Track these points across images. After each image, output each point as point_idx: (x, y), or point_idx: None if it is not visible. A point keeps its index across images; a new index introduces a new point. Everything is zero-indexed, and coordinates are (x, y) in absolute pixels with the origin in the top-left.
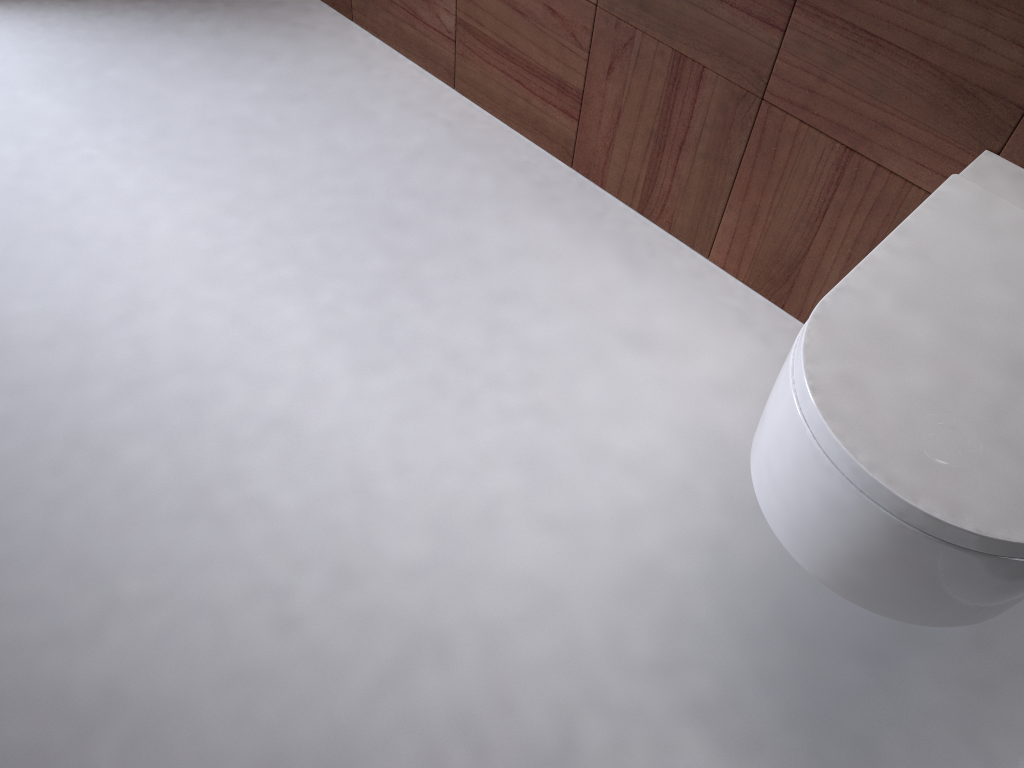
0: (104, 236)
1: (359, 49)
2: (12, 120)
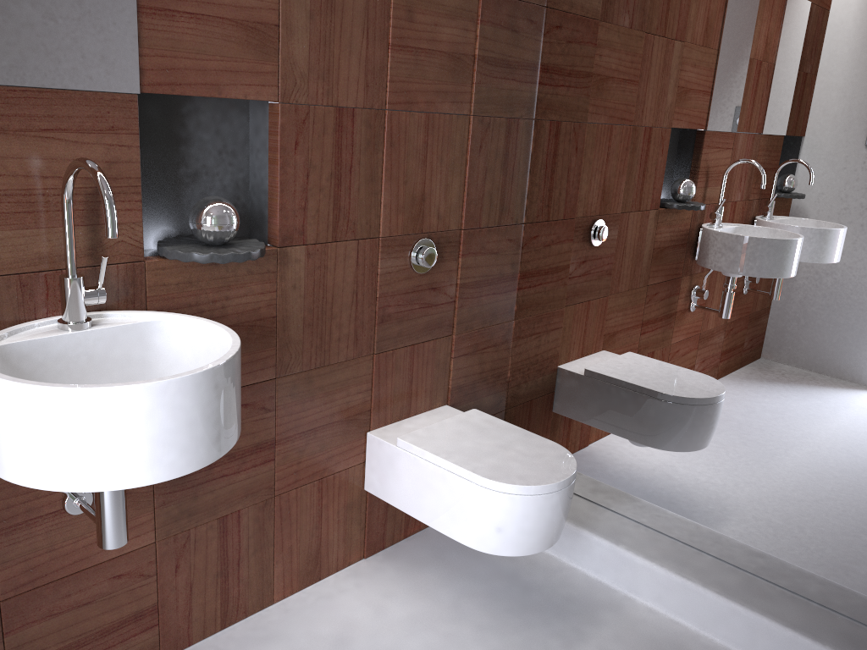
0: None
1: None
2: None
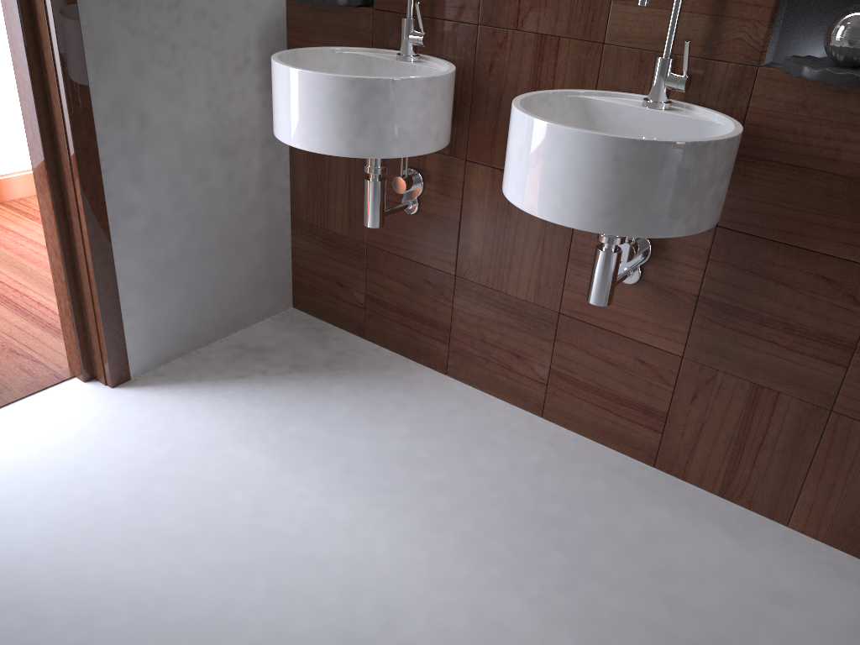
0: (341, 558)
1: (460, 394)
2: (231, 471)
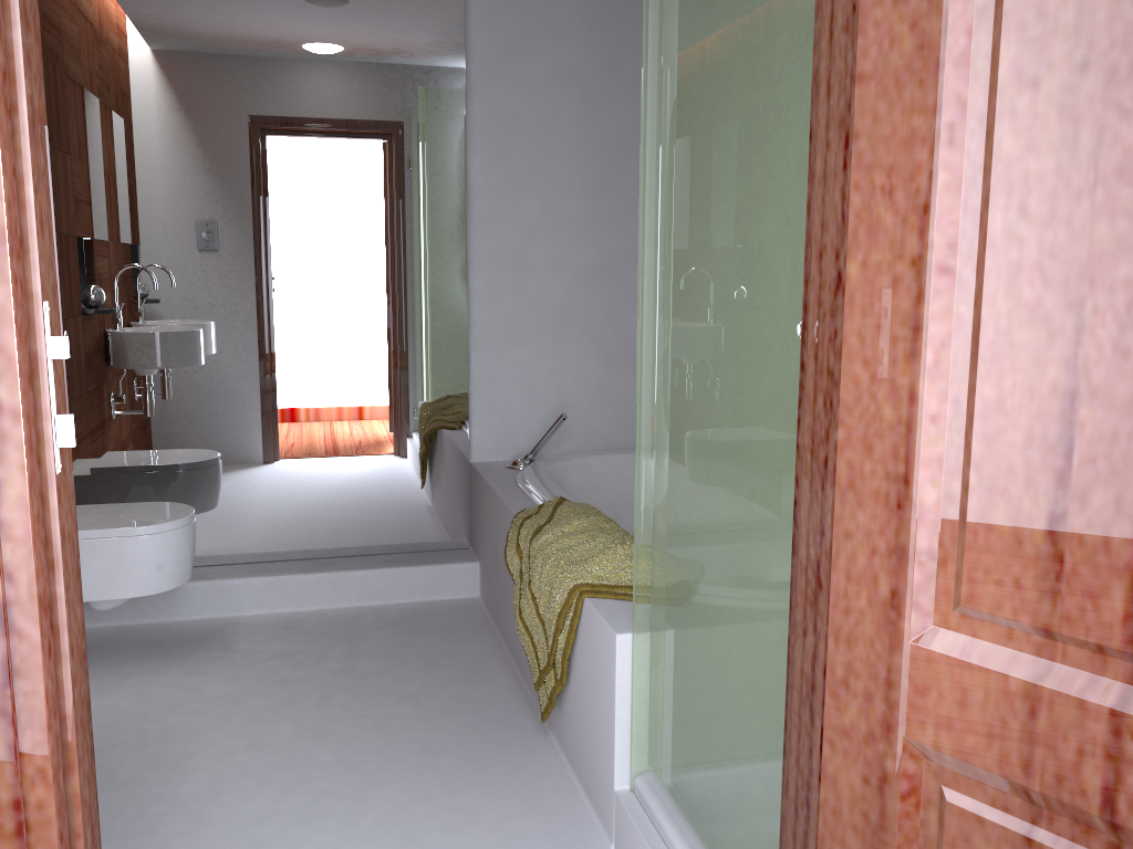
0: None
1: None
2: None
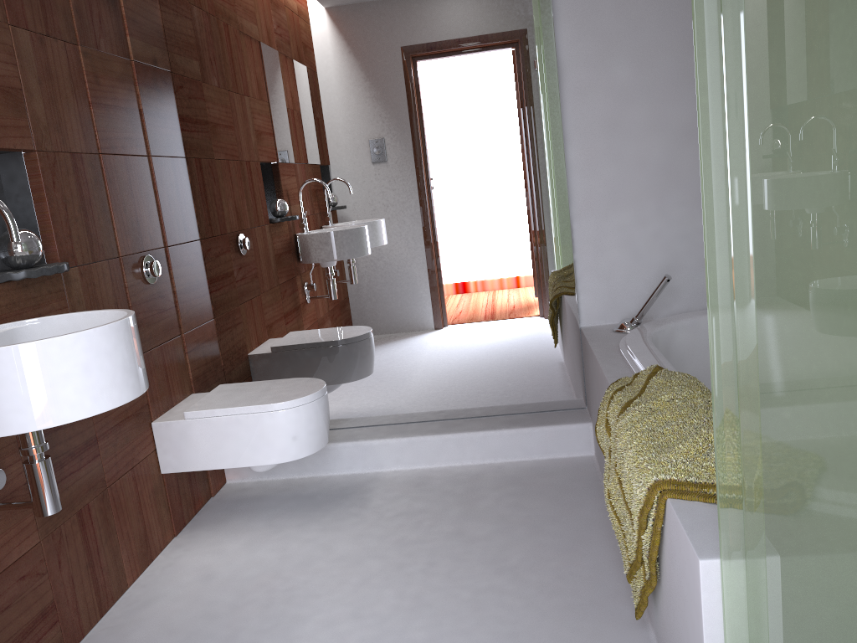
0: None
1: None
2: None
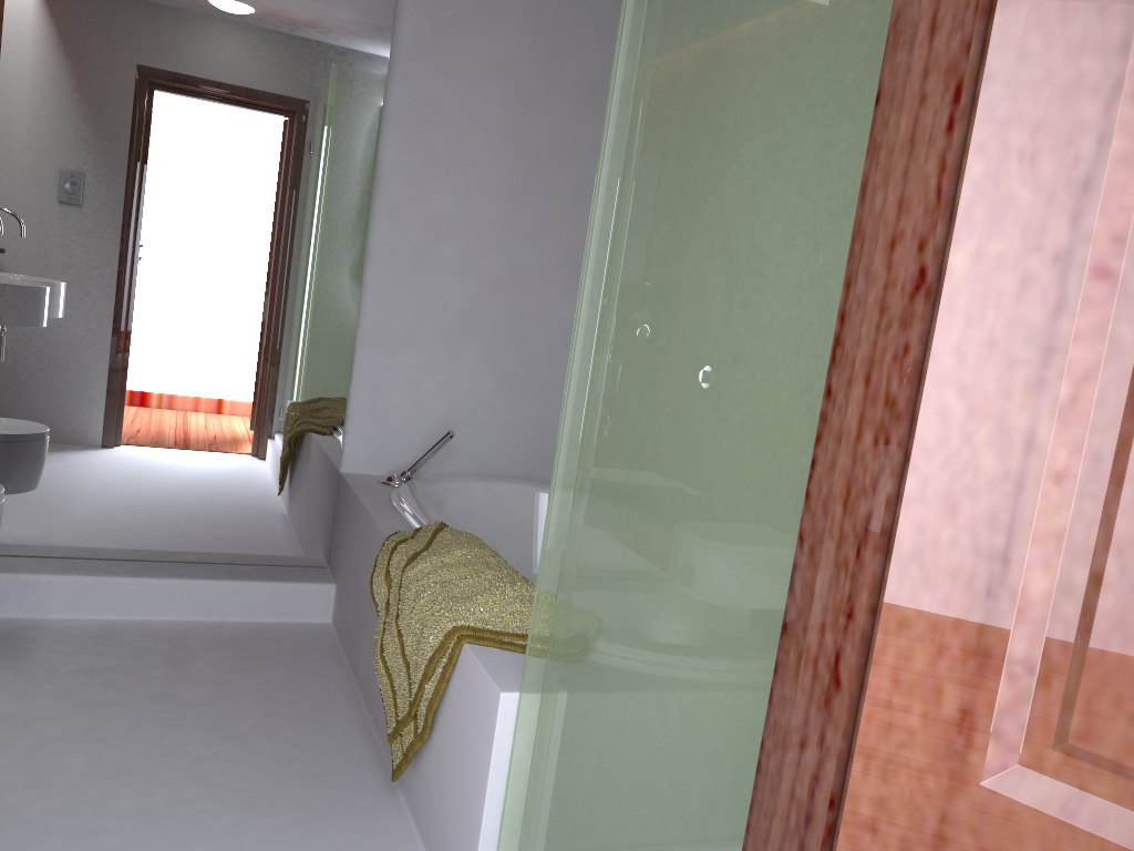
0: None
1: None
2: None
